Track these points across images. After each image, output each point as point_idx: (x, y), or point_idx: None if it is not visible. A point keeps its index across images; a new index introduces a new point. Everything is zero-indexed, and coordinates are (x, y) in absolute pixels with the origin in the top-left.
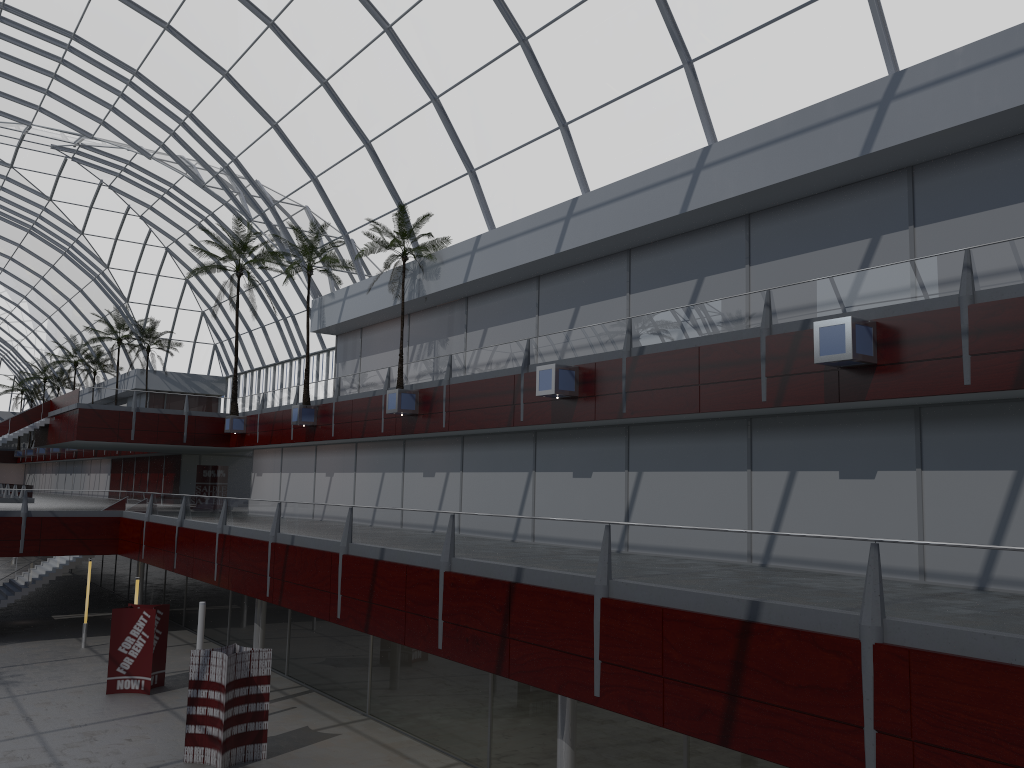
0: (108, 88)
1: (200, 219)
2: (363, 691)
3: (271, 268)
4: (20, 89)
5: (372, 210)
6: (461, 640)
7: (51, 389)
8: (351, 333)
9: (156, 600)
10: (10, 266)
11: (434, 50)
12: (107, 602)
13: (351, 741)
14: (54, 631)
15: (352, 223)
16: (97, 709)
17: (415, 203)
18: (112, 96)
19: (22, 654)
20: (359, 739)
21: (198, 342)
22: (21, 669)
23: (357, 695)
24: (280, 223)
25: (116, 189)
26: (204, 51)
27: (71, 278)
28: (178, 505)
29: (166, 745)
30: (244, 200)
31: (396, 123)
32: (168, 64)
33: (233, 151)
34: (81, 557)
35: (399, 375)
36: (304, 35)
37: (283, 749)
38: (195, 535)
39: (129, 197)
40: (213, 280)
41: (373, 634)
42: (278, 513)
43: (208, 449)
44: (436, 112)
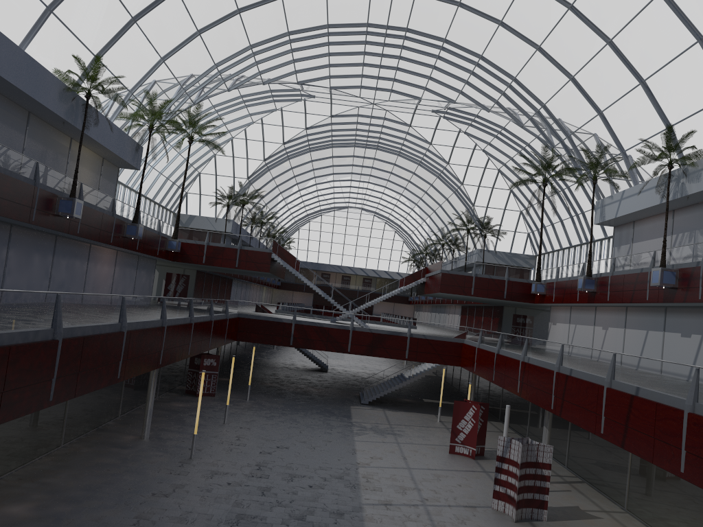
0: (464, 69)
1: (520, 149)
2: (622, 491)
3: (567, 179)
4: (415, 78)
5: (645, 132)
6: (700, 469)
7: (429, 260)
8: (625, 225)
9: (483, 399)
10: (408, 186)
11: (701, 0)
12: (454, 396)
13: (610, 525)
14: (423, 408)
15: (628, 143)
16: (442, 461)
17: (681, 123)
18: (466, 74)
19: (404, 419)
20: (616, 526)
21: (517, 231)
22: (403, 427)
23: (617, 493)
24: (574, 147)
25: (468, 134)
26: (524, 35)
27: (441, 192)
28: (496, 339)
29: (481, 494)
30: (549, 133)
31: (666, 63)
32: (500, 48)
33: (542, 100)
34: (439, 365)
35: (662, 257)
36: (594, 10)
37: (558, 518)
38: (506, 360)
39: (476, 138)
40: (528, 189)
41: (627, 450)
42: (561, 352)
43: (520, 304)
44: (701, 49)
